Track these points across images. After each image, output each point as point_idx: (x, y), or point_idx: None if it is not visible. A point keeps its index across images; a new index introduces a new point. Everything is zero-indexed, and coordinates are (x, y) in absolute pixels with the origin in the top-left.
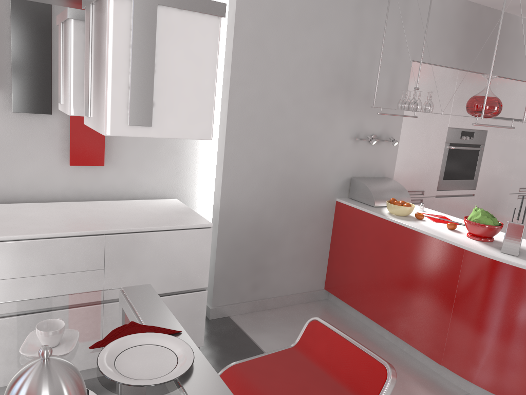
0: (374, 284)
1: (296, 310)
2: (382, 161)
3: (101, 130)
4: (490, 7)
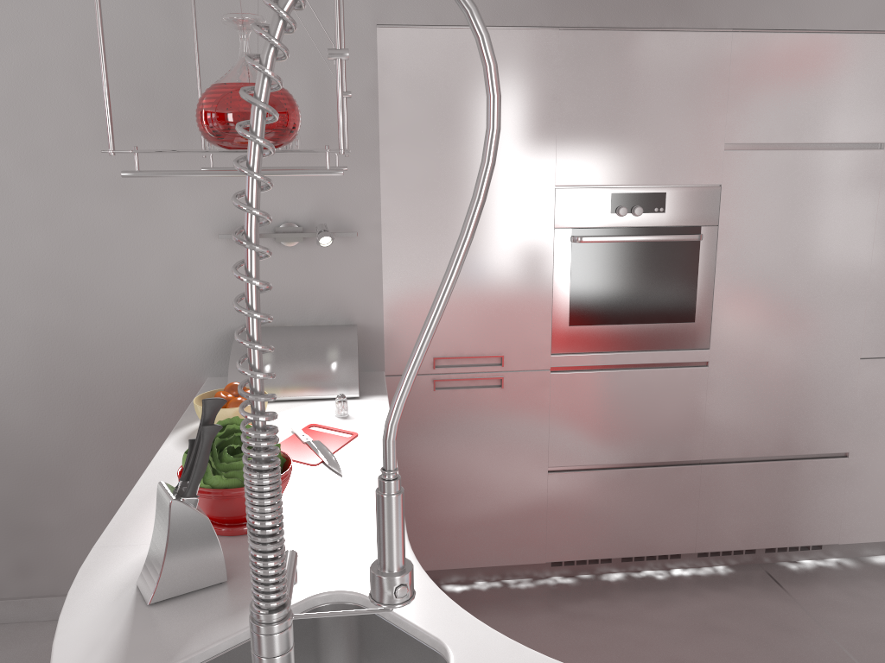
0: None
1: None
2: (337, 285)
3: None
4: None
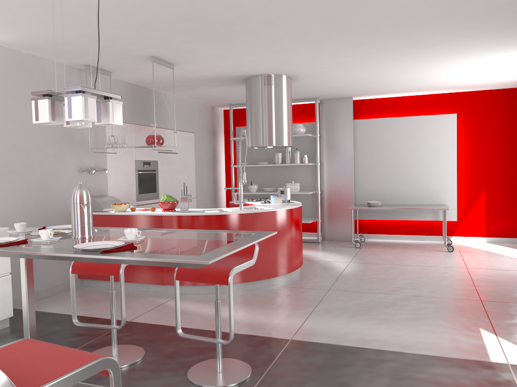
0: None
1: (63, 294)
2: (99, 184)
3: (109, 123)
4: (143, 86)
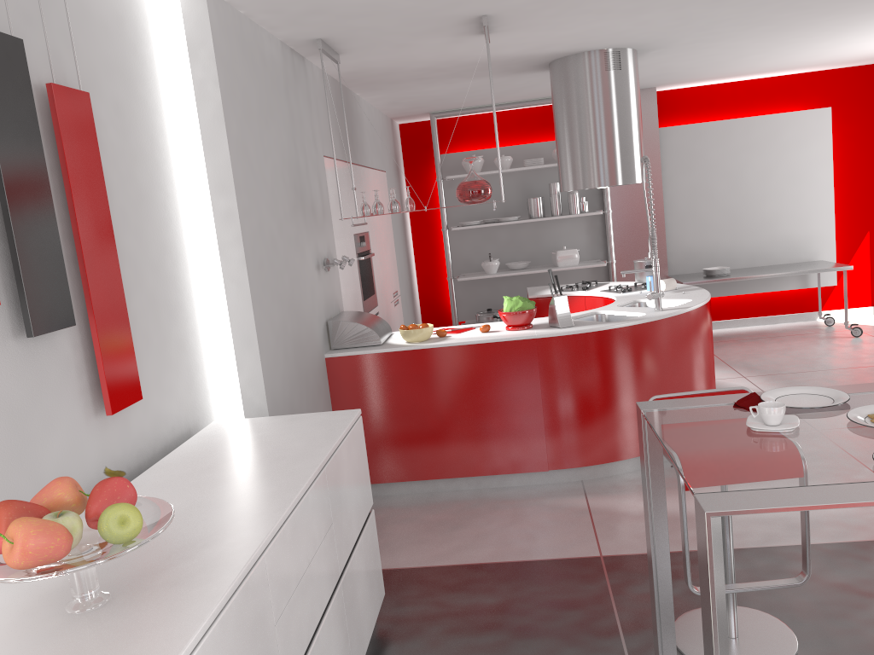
0: (429, 434)
1: None
2: (335, 291)
3: None
4: (342, 84)
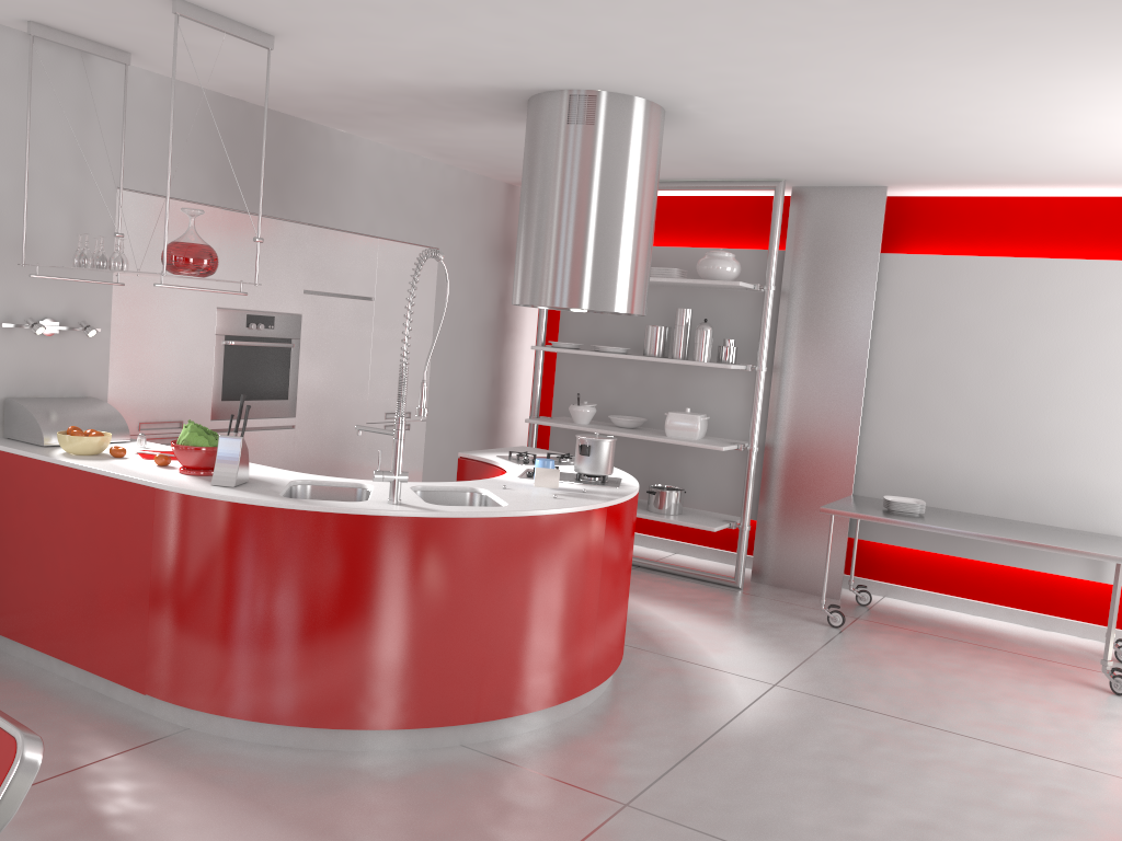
0: (44, 586)
1: None
2: (78, 367)
3: None
4: (269, 108)
